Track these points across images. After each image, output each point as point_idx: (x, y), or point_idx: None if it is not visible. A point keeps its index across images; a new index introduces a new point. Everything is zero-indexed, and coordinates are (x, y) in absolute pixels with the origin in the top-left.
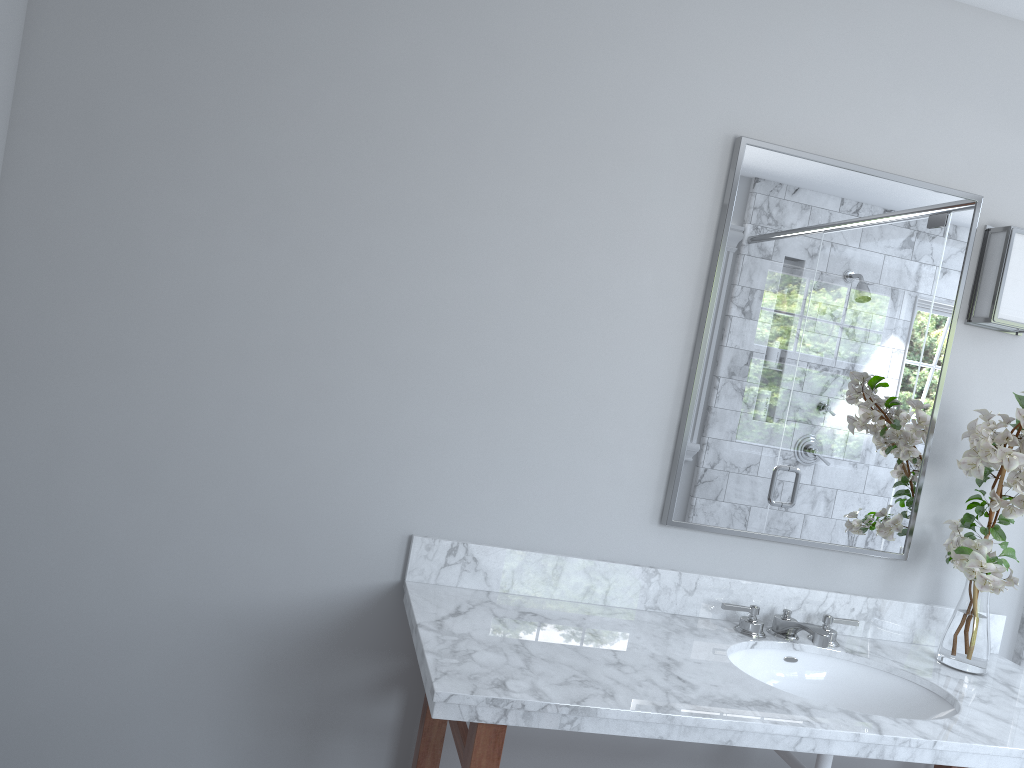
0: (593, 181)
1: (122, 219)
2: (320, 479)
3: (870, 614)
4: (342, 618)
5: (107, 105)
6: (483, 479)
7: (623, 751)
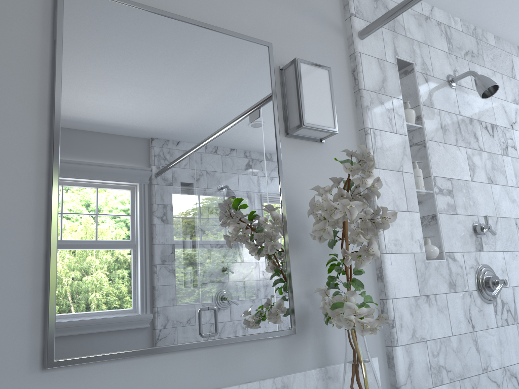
0: None
1: None
2: None
3: None
4: None
5: None
6: None
7: None
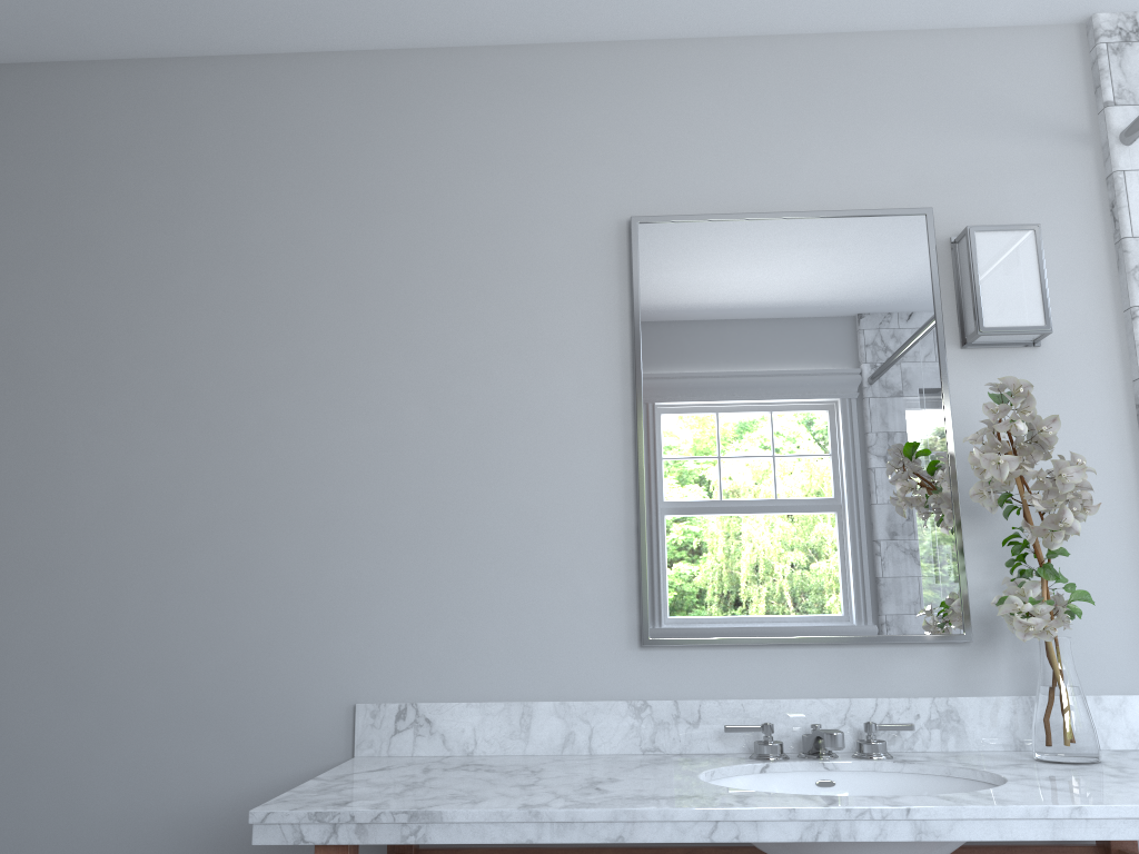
0: (487, 298)
1: (45, 437)
2: (253, 657)
3: (944, 719)
4: None
5: (26, 341)
6: (425, 628)
7: None
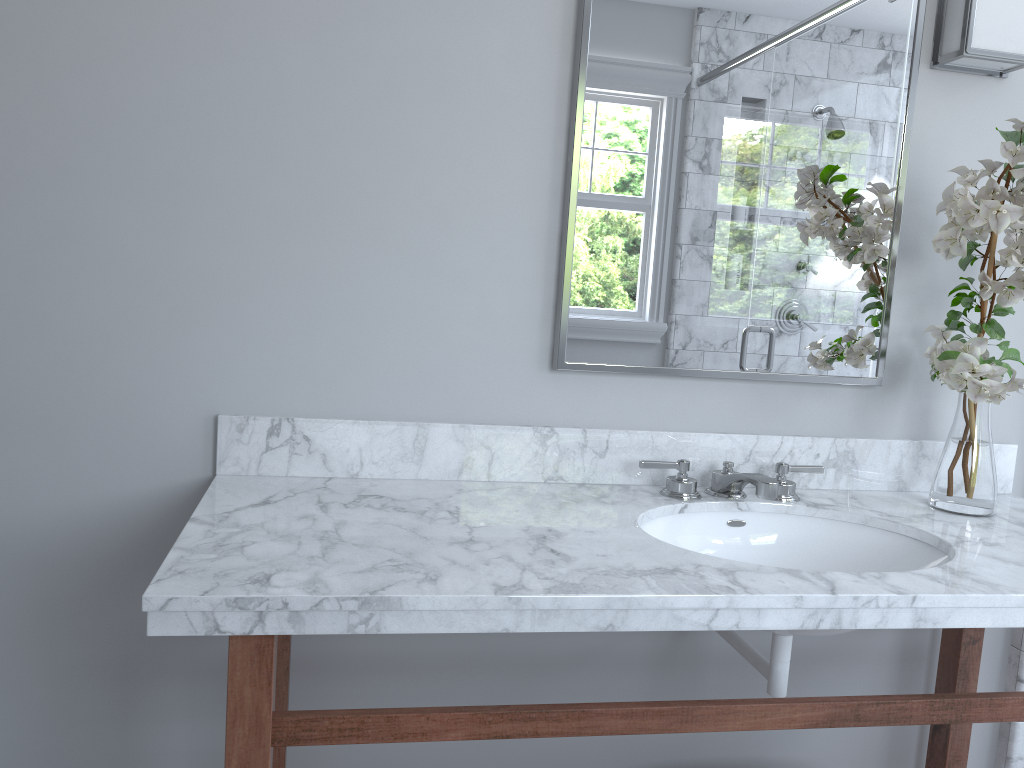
0: None
1: None
2: (81, 353)
3: (841, 459)
4: (141, 532)
5: None
6: (305, 333)
7: (540, 663)
